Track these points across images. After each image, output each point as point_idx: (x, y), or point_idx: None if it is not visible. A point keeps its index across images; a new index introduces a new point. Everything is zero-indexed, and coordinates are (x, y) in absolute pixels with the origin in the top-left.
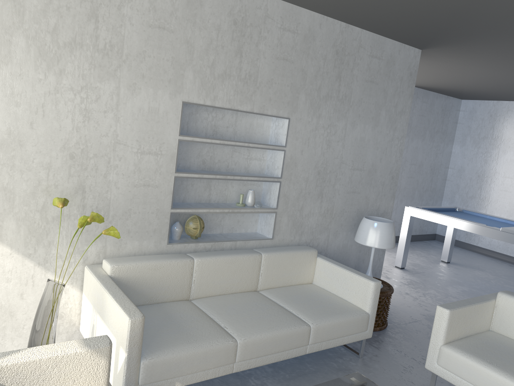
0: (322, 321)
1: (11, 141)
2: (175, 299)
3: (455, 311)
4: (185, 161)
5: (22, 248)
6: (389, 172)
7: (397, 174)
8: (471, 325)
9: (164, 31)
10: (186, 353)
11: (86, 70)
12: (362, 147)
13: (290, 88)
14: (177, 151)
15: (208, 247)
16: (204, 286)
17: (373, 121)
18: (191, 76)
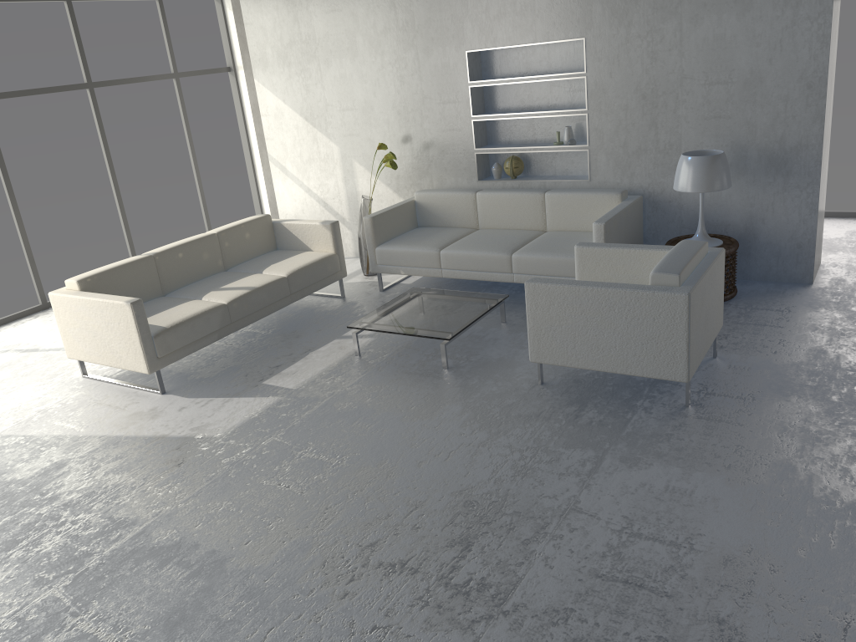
0: (526, 253)
1: (367, 107)
2: (465, 226)
3: (585, 249)
4: (504, 103)
5: (384, 180)
6: (797, 77)
7: (822, 78)
8: (629, 275)
9: None
10: (401, 250)
11: (395, 46)
12: (721, 49)
13: (579, 3)
14: (469, 97)
15: (515, 186)
16: (487, 218)
17: (739, 5)
18: (469, 25)
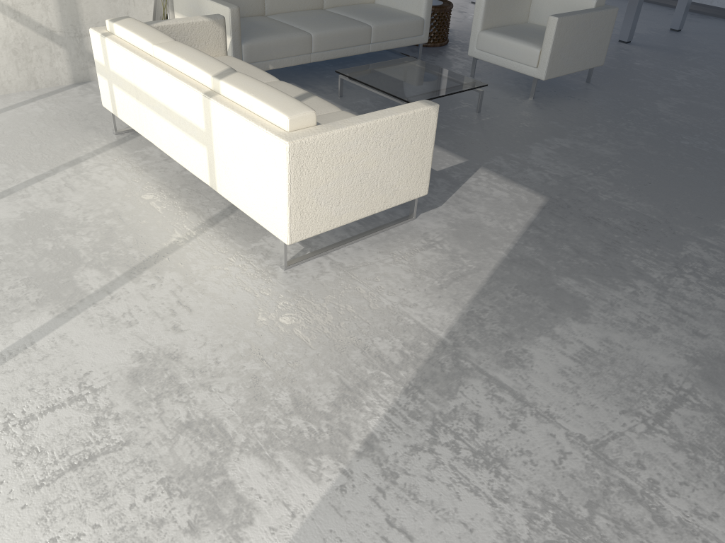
0: (381, 23)
1: None
2: (253, 15)
3: (490, 0)
4: None
5: None
6: None
7: None
8: (508, 16)
9: None
10: (274, 41)
11: None
12: None
13: None
14: None
15: None
16: (275, 3)
17: None
18: None
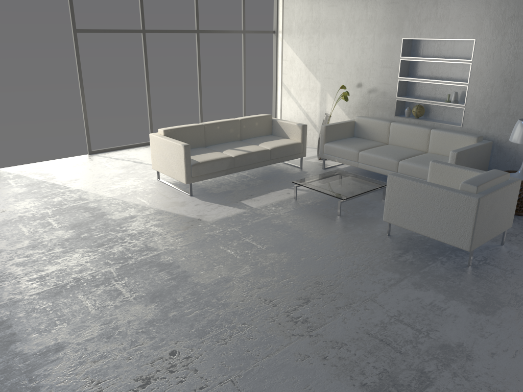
0: (407, 162)
1: (340, 63)
2: (380, 141)
3: (435, 164)
4: (420, 72)
5: (342, 107)
6: None
7: None
8: (459, 184)
9: (394, 3)
10: (337, 147)
11: (363, 30)
12: None
13: (476, 17)
14: (399, 66)
15: (416, 123)
16: (394, 139)
17: None
18: (407, 23)
